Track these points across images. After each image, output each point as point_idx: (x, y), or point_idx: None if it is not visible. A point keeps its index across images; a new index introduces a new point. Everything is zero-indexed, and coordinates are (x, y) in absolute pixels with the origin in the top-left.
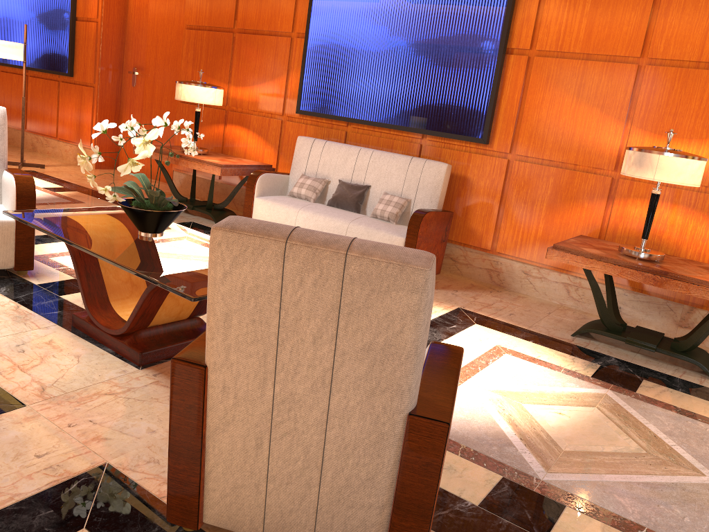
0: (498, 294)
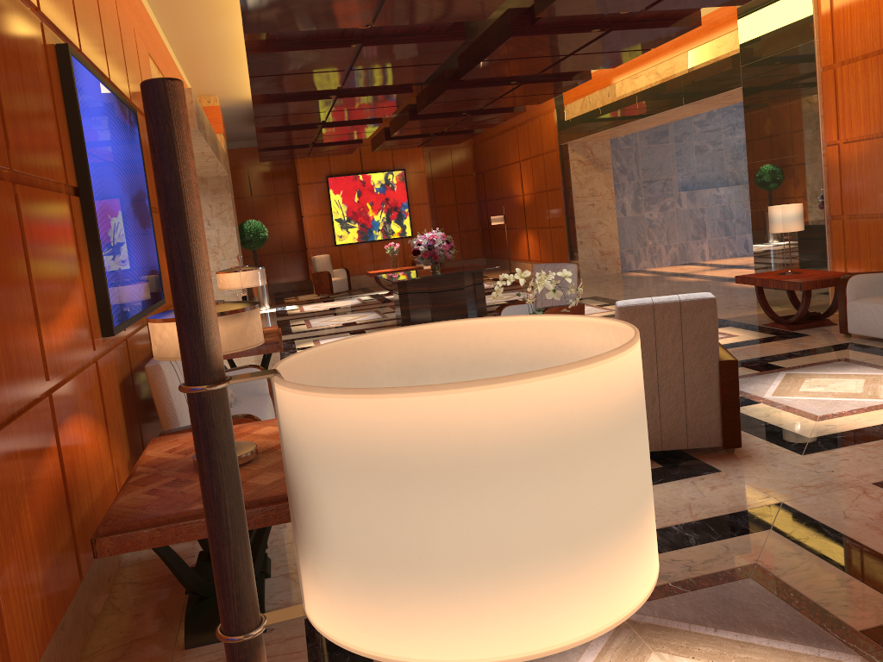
0: None
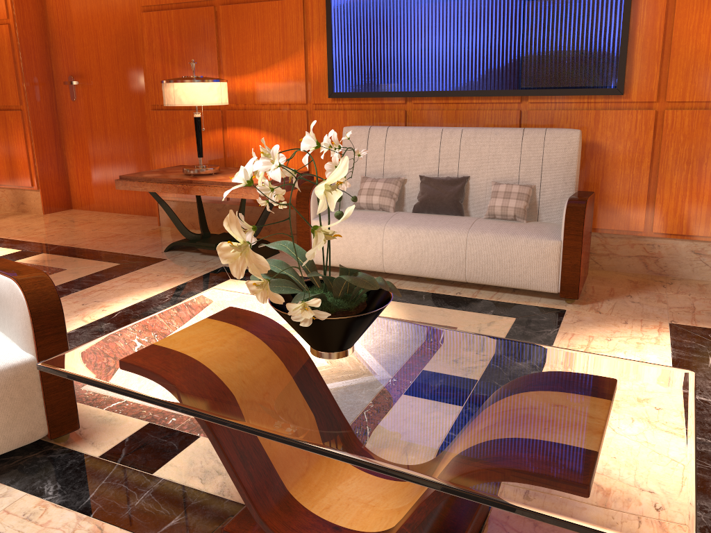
0: (674, 287)
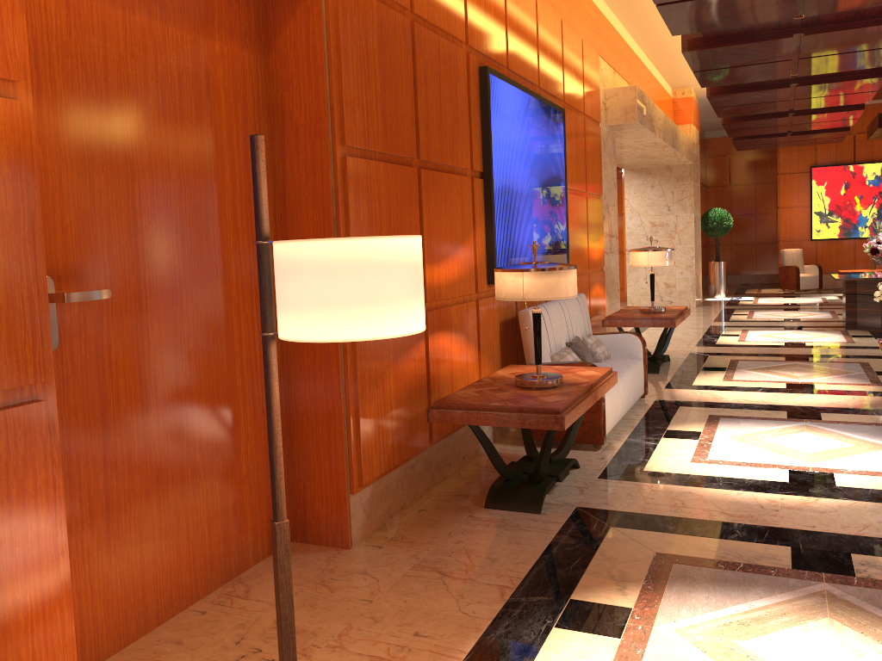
0: None
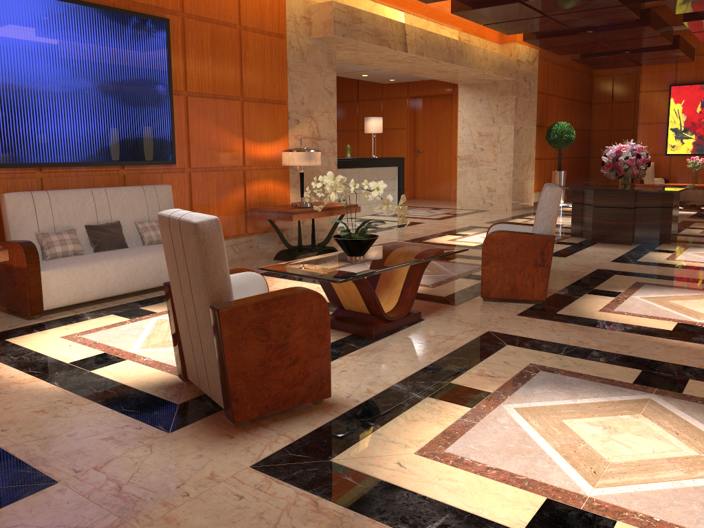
0: None
